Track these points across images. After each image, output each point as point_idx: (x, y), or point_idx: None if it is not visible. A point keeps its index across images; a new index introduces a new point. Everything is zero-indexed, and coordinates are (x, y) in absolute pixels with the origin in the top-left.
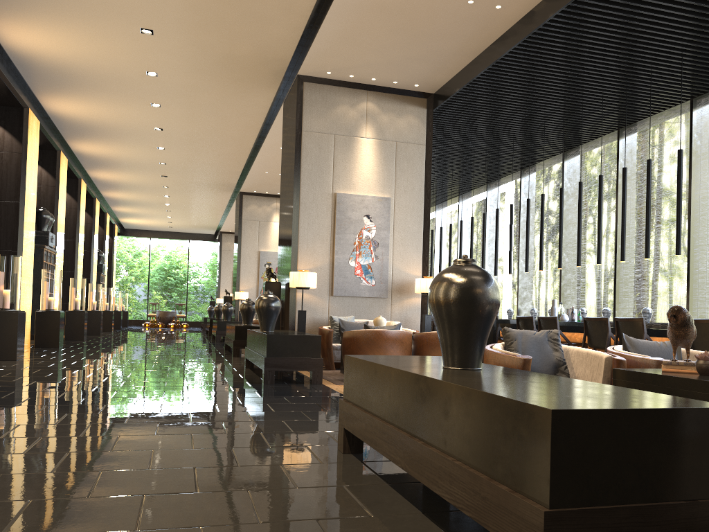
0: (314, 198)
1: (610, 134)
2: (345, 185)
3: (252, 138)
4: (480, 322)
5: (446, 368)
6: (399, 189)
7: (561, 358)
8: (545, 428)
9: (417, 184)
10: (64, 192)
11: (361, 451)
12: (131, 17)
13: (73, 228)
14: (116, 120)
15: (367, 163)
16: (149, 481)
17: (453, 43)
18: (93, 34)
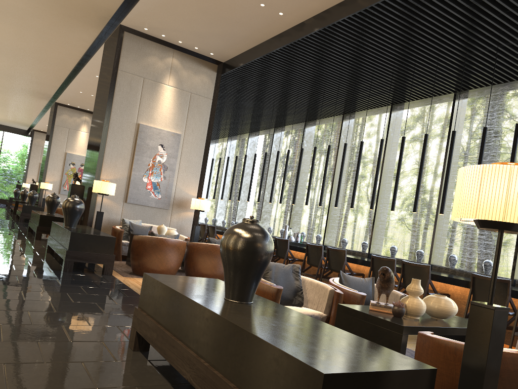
0: (121, 124)
1: (338, 116)
2: (147, 118)
3: (73, 63)
4: (258, 269)
5: (227, 300)
6: (189, 129)
7: (299, 286)
8: (317, 386)
9: (202, 127)
10: None
11: (148, 350)
12: None
13: None
14: None
15: (166, 105)
16: None
17: (244, 31)
18: None
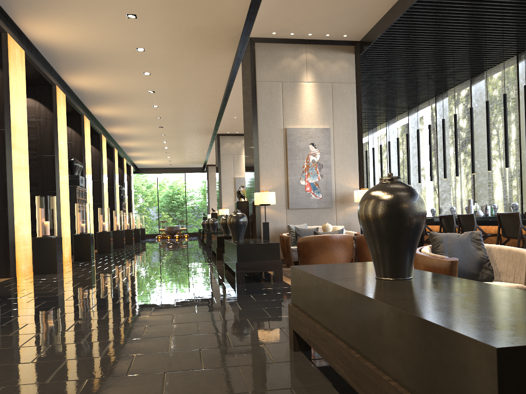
0: (269, 133)
1: (510, 59)
2: (293, 121)
3: (221, 91)
4: (408, 235)
5: (378, 278)
6: (337, 120)
7: (484, 256)
8: (490, 368)
9: (350, 115)
10: (89, 145)
11: (310, 349)
12: (118, 6)
13: (98, 171)
14: (120, 88)
15: (309, 102)
16: (123, 389)
17: None
18: (92, 23)
